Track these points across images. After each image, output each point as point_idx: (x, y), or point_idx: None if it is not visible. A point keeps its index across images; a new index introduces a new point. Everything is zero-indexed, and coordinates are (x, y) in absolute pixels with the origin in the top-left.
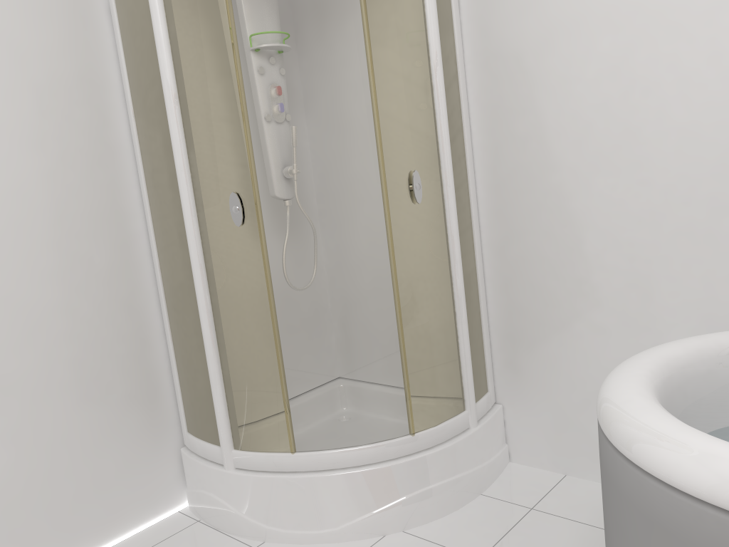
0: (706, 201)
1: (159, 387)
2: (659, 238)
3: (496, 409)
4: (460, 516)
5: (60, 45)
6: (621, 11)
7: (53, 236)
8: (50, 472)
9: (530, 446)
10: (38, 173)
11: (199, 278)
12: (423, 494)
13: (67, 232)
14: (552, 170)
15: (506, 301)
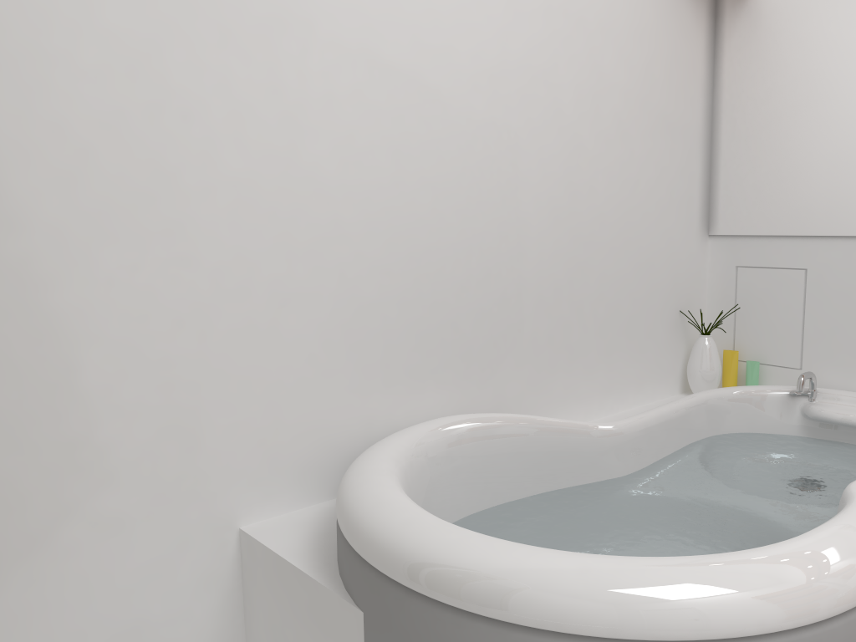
0: (268, 289)
1: None
2: (209, 347)
3: None
4: None
5: None
6: None
7: None
8: None
9: None
10: None
11: None
12: None
13: None
14: (8, 229)
15: None
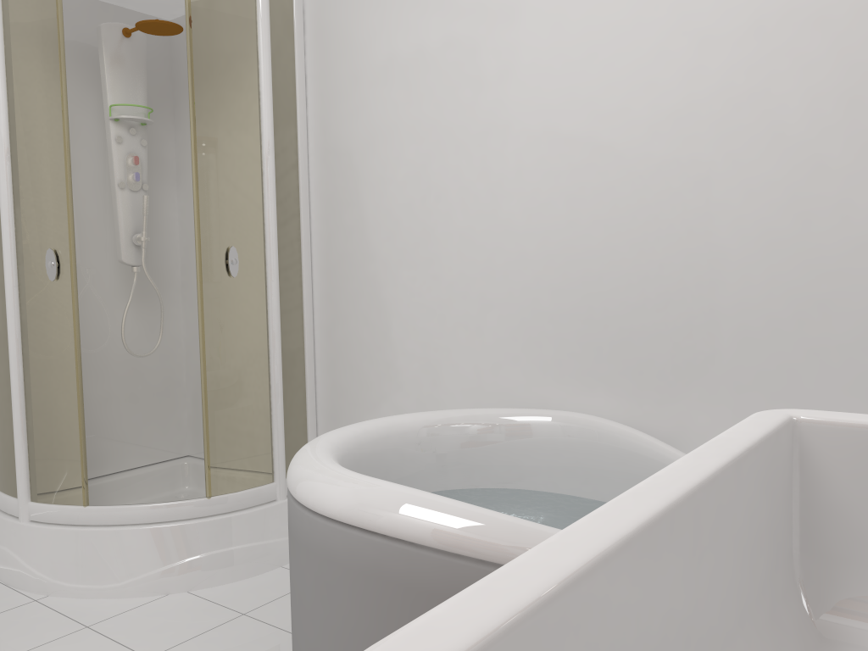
0: (477, 297)
1: None
2: (445, 328)
3: None
4: (250, 582)
5: None
6: (422, 125)
7: None
8: None
9: None
10: None
11: (12, 327)
12: (212, 557)
13: None
14: (370, 260)
15: (331, 382)
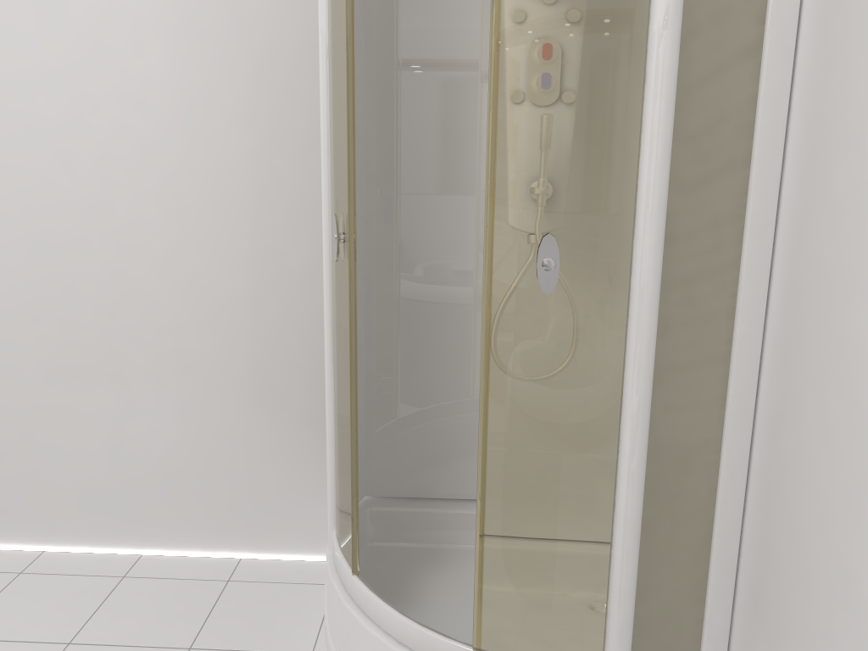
0: None
1: None
2: None
3: None
4: None
5: (291, 3)
6: None
7: (250, 222)
8: (214, 460)
9: None
10: (244, 152)
11: (325, 312)
12: None
13: (266, 221)
14: (860, 298)
15: (763, 529)
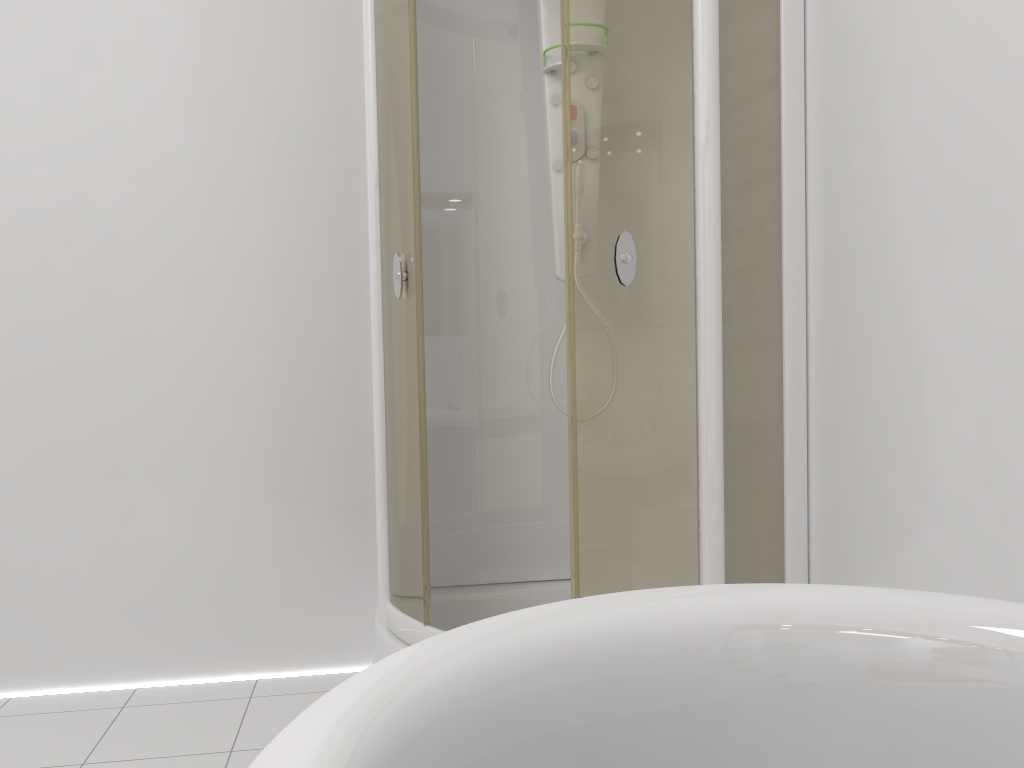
0: None
1: (374, 505)
2: None
3: None
4: None
5: (315, 82)
6: None
7: (271, 298)
8: (226, 564)
9: None
10: (265, 226)
11: (375, 364)
12: None
13: (288, 296)
14: (891, 242)
15: (829, 486)
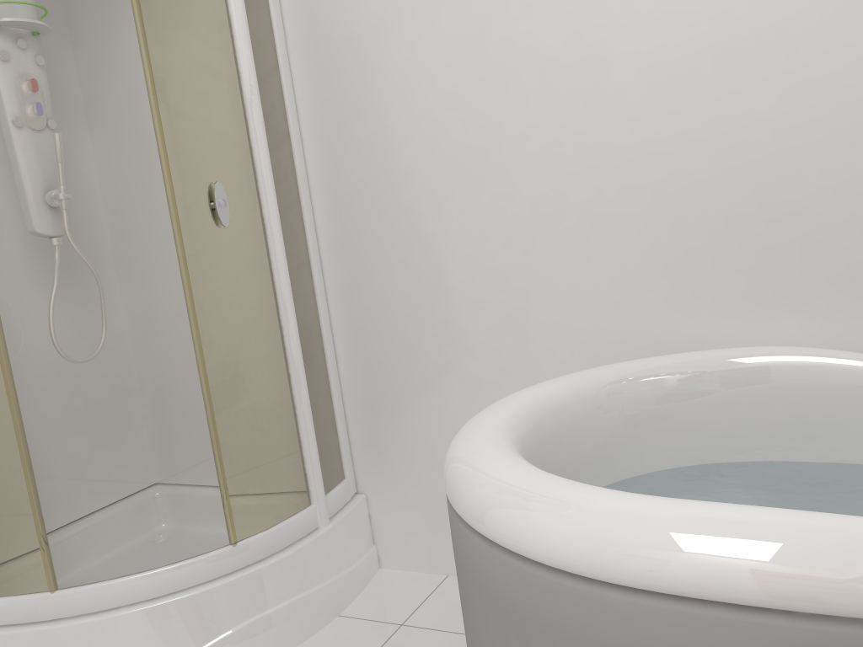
0: (579, 212)
1: None
2: (531, 261)
3: (357, 501)
4: None
5: None
6: None
7: None
8: None
9: (403, 544)
10: None
11: None
12: (253, 626)
13: None
14: (403, 185)
15: (361, 358)
